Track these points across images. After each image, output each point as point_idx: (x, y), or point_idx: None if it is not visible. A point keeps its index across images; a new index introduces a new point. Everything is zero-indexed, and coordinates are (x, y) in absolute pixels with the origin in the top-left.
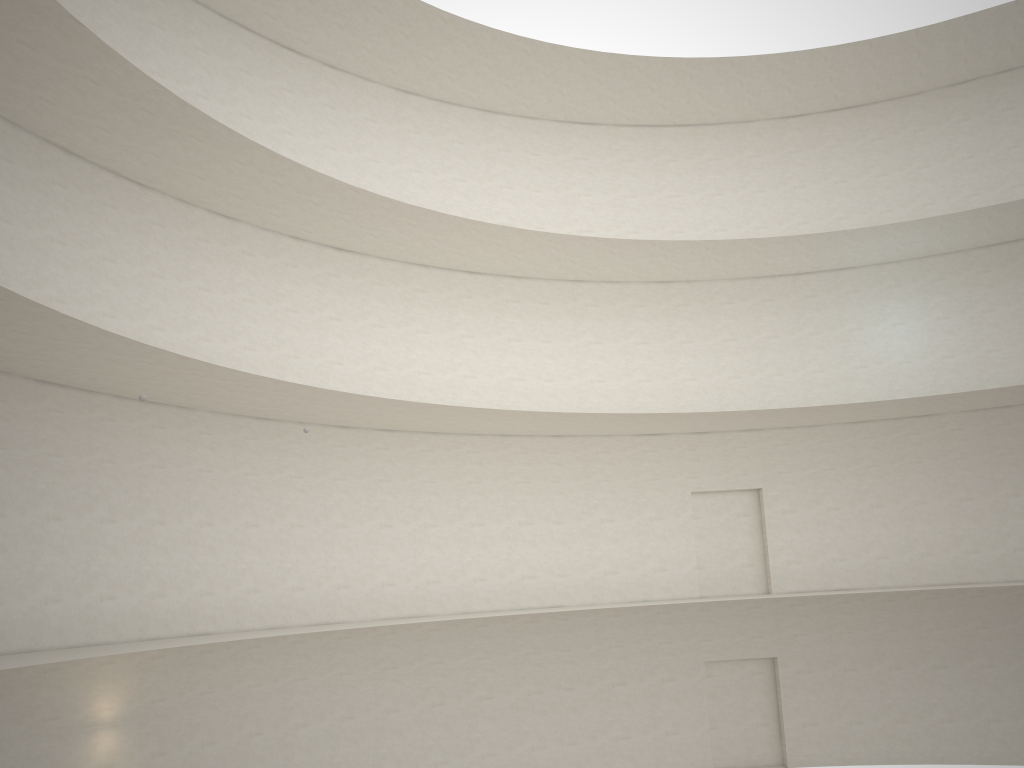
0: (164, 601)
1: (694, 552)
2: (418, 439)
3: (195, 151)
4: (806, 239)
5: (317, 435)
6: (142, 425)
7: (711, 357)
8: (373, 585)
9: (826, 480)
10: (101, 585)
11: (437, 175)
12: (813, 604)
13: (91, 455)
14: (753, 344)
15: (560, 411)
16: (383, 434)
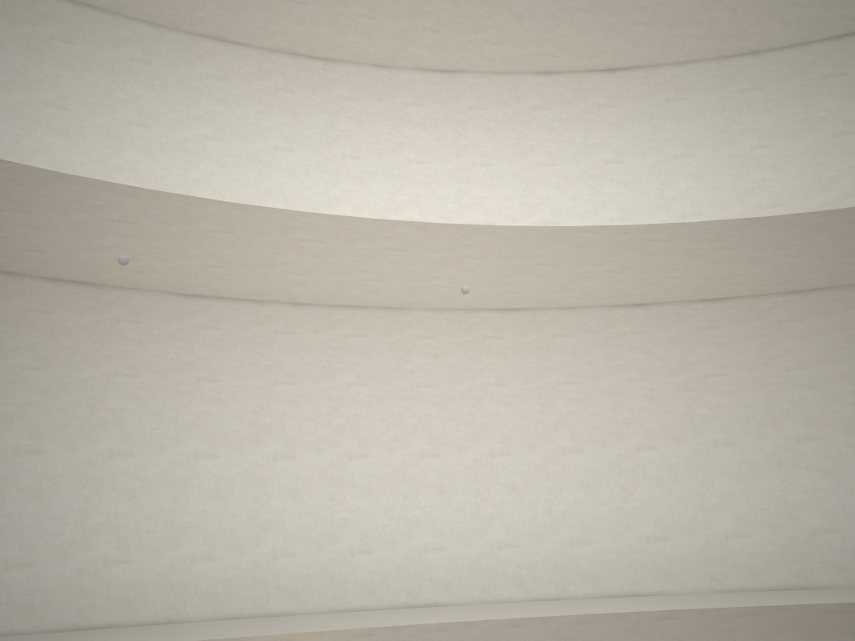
0: (368, 559)
1: None
2: (769, 306)
3: None
4: None
5: (595, 322)
6: (332, 335)
7: None
8: (709, 536)
9: None
10: (274, 538)
11: None
12: None
13: (259, 377)
14: None
15: None
16: (705, 307)
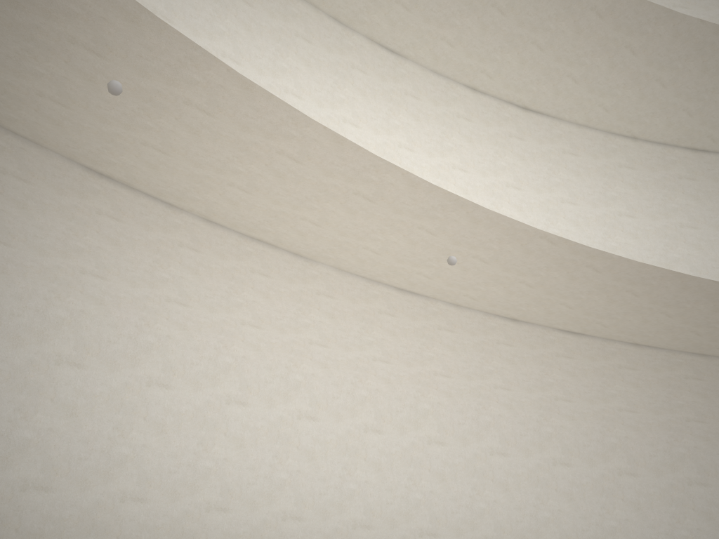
0: (224, 518)
1: None
2: (614, 350)
3: None
4: None
5: (476, 325)
6: (237, 266)
7: None
8: None
9: None
10: (127, 477)
11: None
12: None
13: (152, 288)
14: None
15: None
16: (565, 337)
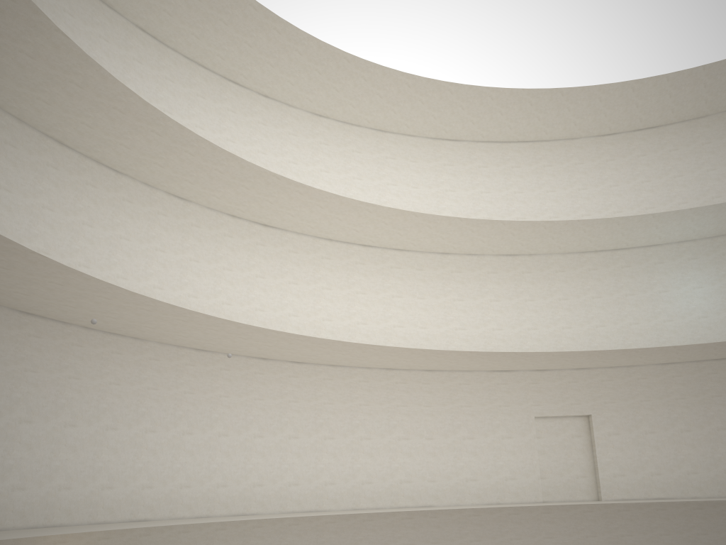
0: (112, 492)
1: (538, 465)
2: (321, 370)
3: (156, 143)
4: (622, 220)
5: (242, 364)
6: (104, 351)
7: (548, 312)
8: (282, 484)
9: (643, 409)
10: (60, 477)
11: (340, 174)
12: (636, 510)
13: (60, 372)
14: (581, 302)
15: None
16: (294, 365)
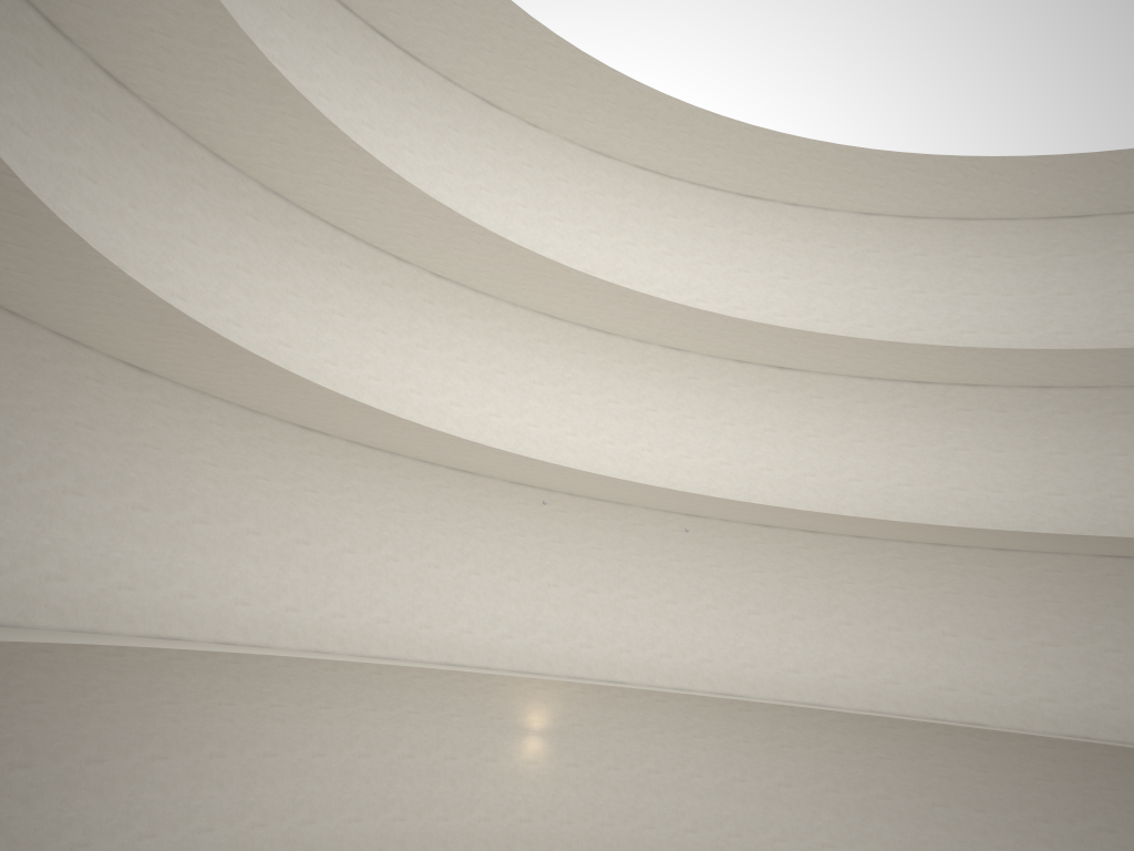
0: (590, 651)
1: None
2: (841, 541)
3: (632, 310)
4: None
5: (740, 531)
6: (587, 516)
7: None
8: (778, 669)
9: None
10: (542, 631)
11: (893, 289)
12: None
13: (545, 536)
14: None
15: (1006, 523)
16: (805, 534)
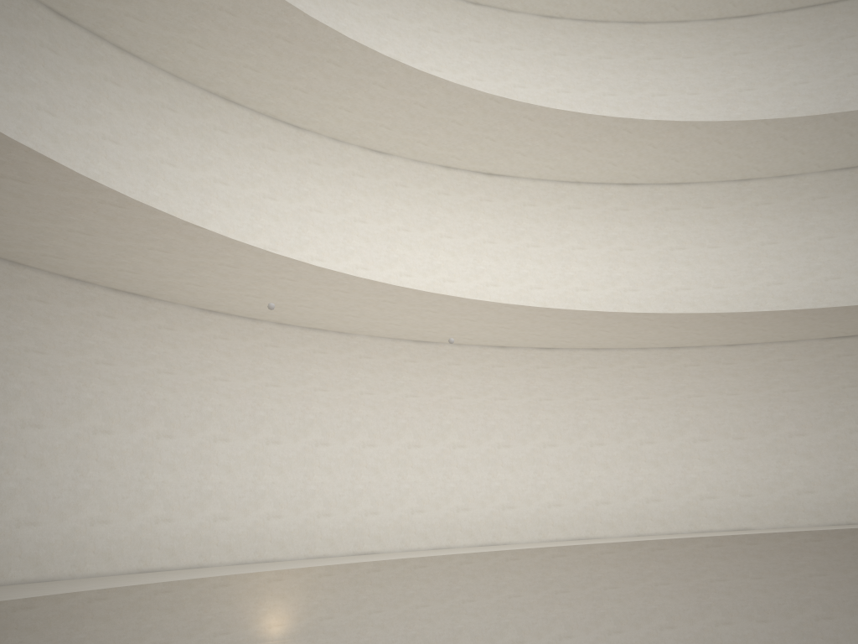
0: (329, 520)
1: None
2: (579, 356)
3: (336, 79)
4: None
5: (475, 356)
6: (304, 350)
7: None
8: (539, 506)
9: None
10: (268, 504)
11: (585, 93)
12: None
13: (255, 379)
14: None
15: None
16: (542, 352)
